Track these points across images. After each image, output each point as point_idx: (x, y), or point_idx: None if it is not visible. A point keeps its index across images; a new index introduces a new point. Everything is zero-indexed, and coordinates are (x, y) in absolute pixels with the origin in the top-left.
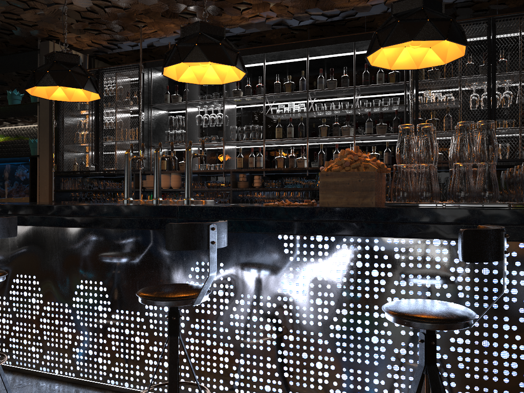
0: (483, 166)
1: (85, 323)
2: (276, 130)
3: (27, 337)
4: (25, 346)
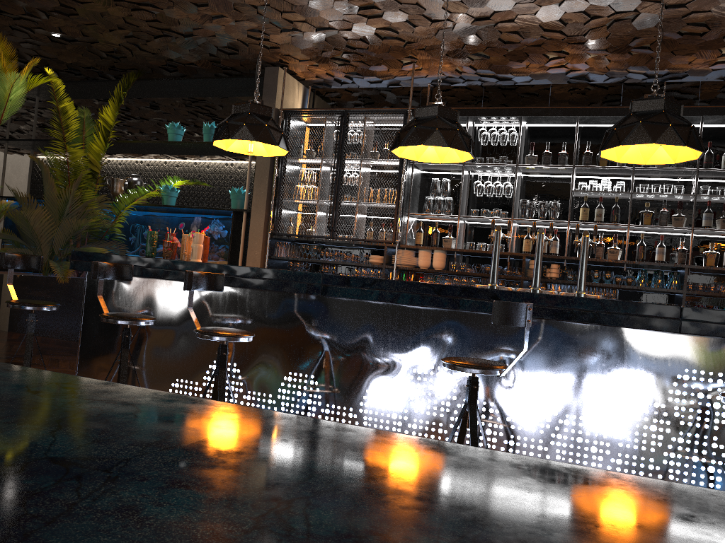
0: None
1: (517, 426)
2: (581, 210)
3: (429, 437)
4: None
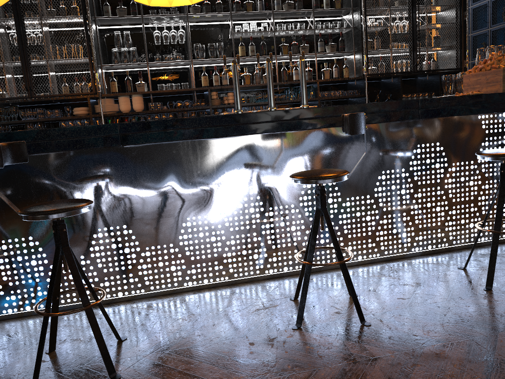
0: None
1: None
2: (240, 48)
3: (247, 247)
4: (245, 256)
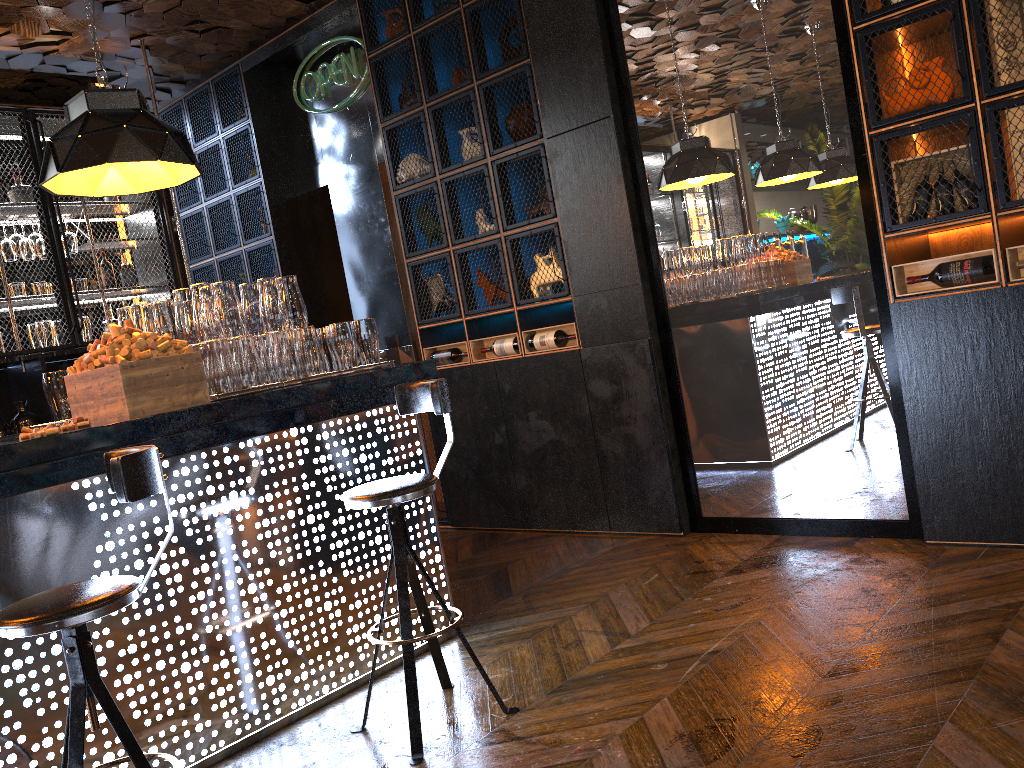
0: (306, 331)
1: None
2: None
3: None
4: None
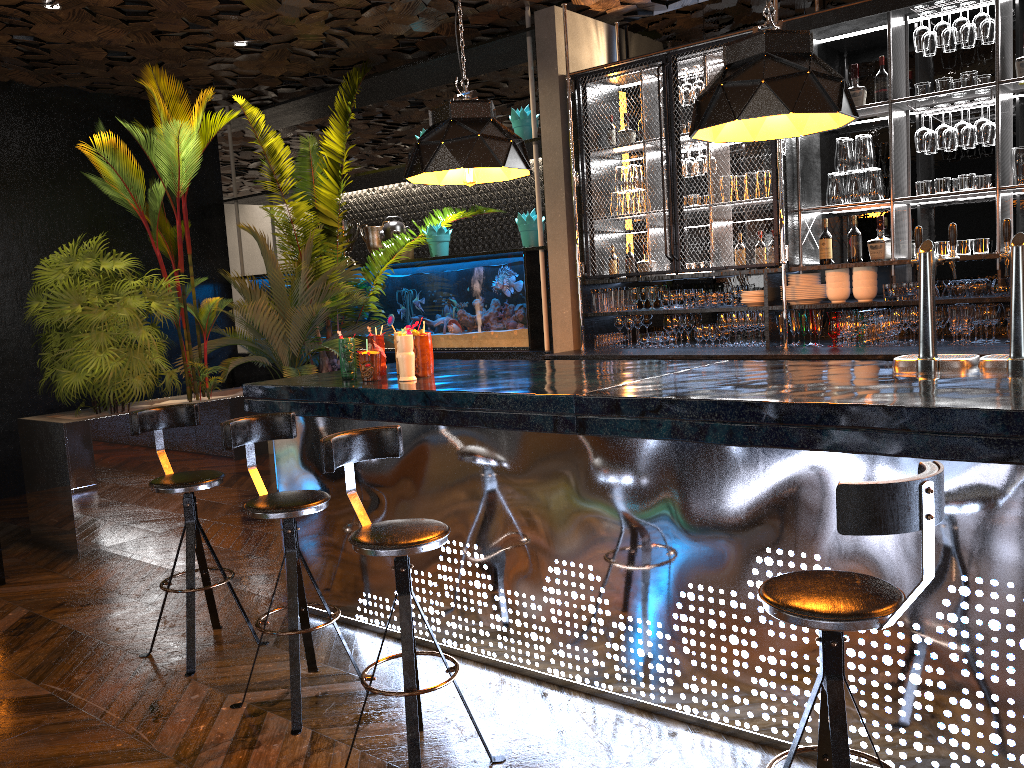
0: None
1: (975, 673)
2: None
3: (802, 682)
4: (795, 699)
